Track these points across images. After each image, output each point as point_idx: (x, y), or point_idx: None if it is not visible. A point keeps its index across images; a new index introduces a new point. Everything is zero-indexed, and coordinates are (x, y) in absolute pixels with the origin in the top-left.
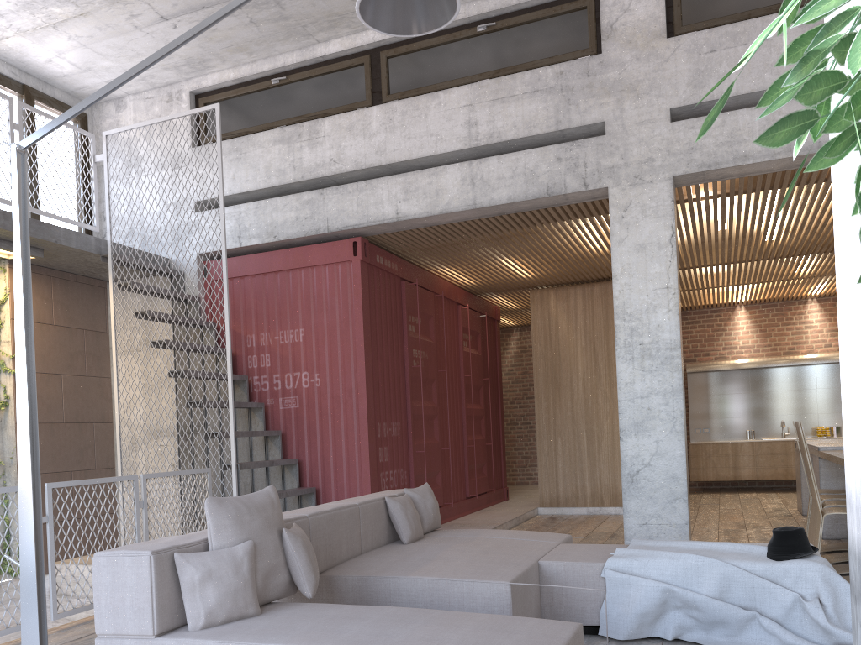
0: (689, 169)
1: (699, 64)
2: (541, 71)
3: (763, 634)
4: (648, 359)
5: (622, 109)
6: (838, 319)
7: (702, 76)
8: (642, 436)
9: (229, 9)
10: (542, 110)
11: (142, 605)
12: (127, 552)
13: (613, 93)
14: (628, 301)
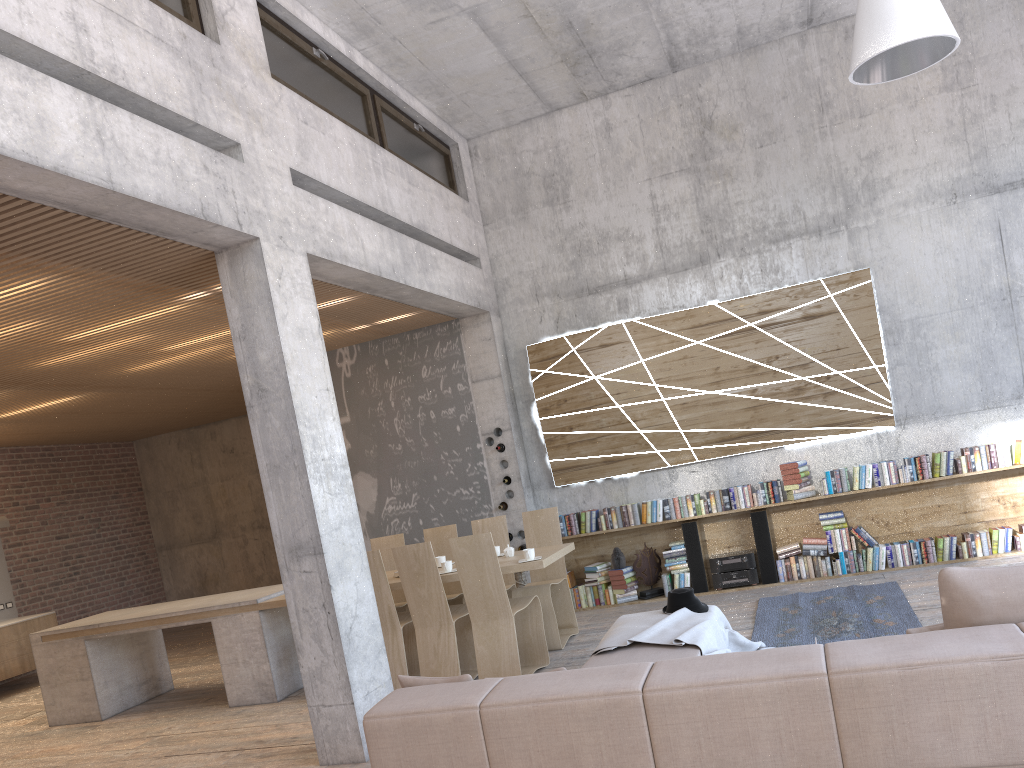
0: (315, 250)
1: (300, 130)
2: (161, 13)
3: None
4: (332, 479)
5: (253, 139)
6: None
7: (304, 146)
8: (346, 579)
9: None
10: (174, 77)
11: None
12: None
13: (241, 111)
14: (304, 401)
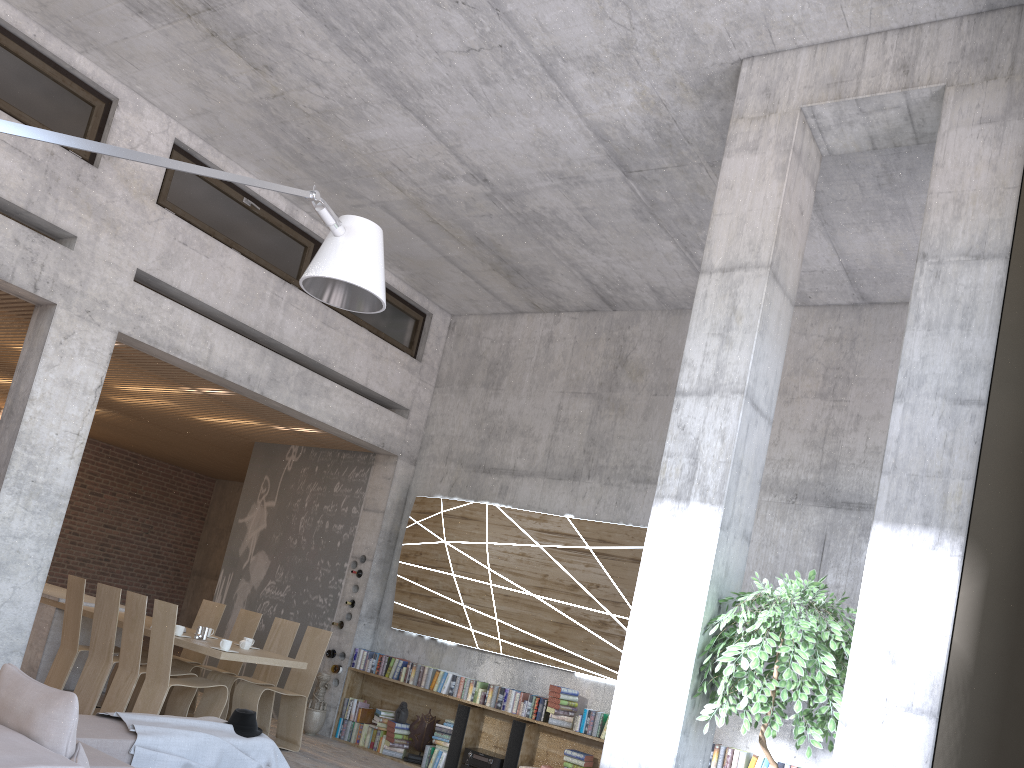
0: (134, 333)
1: (173, 247)
2: None
3: None
4: (36, 500)
5: (98, 238)
6: (618, 684)
7: (171, 259)
8: (2, 578)
9: (242, 182)
10: (18, 176)
11: None
12: (51, 767)
13: (95, 216)
14: (37, 432)
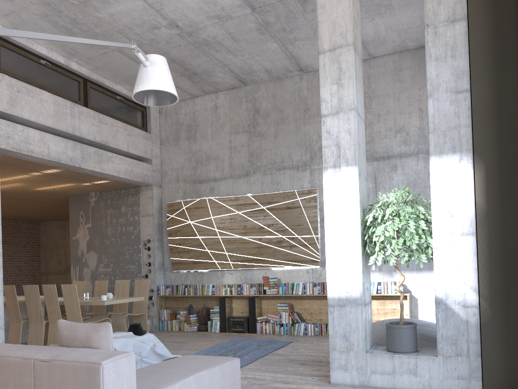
0: (7, 147)
1: (13, 95)
2: None
3: (143, 364)
4: None
5: None
6: (327, 259)
7: (14, 101)
8: None
9: (105, 44)
10: None
11: (132, 384)
12: (122, 355)
13: None
14: None
